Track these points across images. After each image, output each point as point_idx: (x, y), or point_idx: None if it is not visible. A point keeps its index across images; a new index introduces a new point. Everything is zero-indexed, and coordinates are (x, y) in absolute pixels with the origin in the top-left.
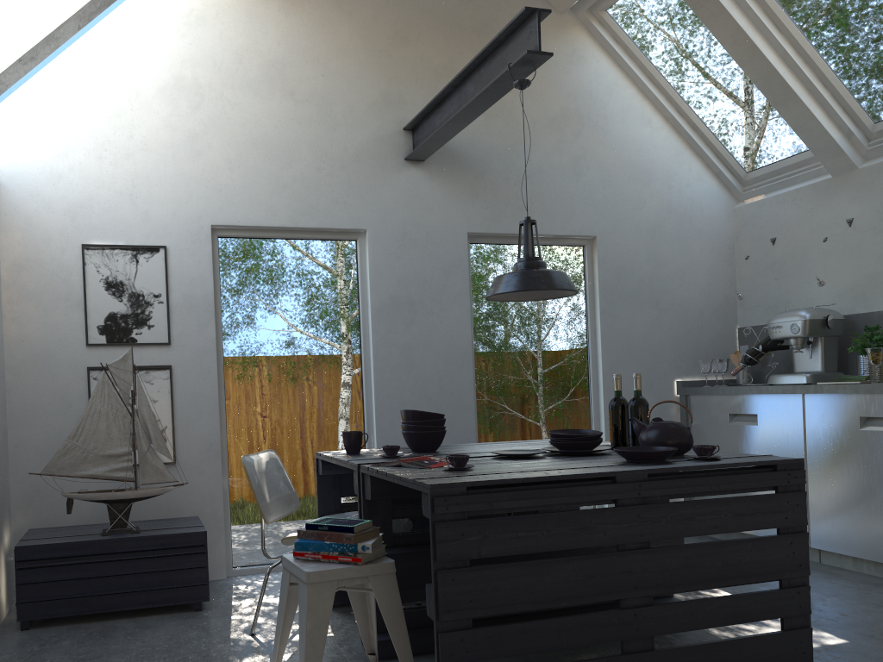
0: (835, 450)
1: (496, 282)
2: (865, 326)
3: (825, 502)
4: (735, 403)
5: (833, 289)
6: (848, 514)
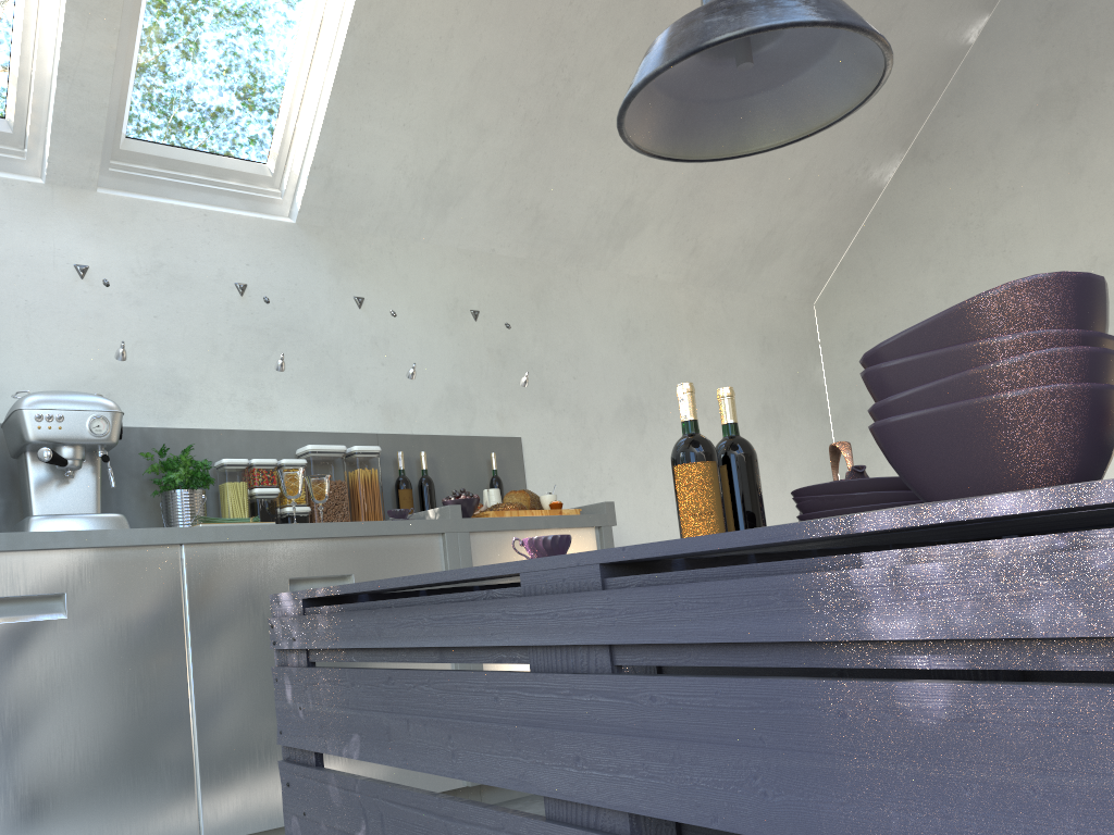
0: (249, 642)
1: (845, 5)
2: (164, 444)
3: (233, 744)
4: (0, 573)
5: (48, 376)
6: (276, 751)
